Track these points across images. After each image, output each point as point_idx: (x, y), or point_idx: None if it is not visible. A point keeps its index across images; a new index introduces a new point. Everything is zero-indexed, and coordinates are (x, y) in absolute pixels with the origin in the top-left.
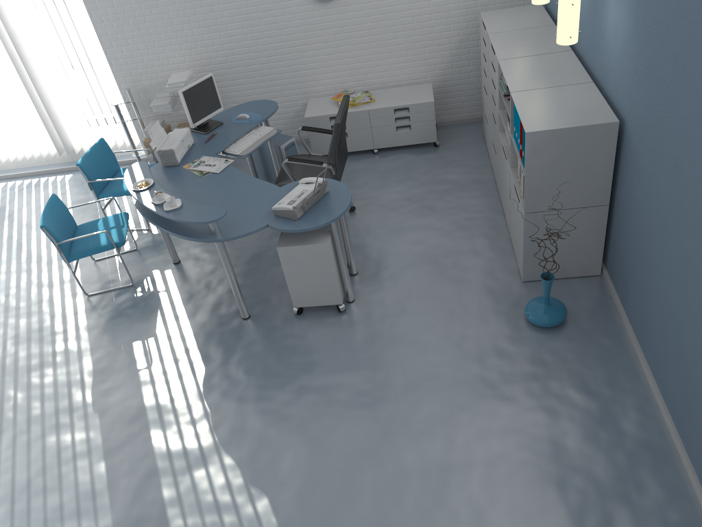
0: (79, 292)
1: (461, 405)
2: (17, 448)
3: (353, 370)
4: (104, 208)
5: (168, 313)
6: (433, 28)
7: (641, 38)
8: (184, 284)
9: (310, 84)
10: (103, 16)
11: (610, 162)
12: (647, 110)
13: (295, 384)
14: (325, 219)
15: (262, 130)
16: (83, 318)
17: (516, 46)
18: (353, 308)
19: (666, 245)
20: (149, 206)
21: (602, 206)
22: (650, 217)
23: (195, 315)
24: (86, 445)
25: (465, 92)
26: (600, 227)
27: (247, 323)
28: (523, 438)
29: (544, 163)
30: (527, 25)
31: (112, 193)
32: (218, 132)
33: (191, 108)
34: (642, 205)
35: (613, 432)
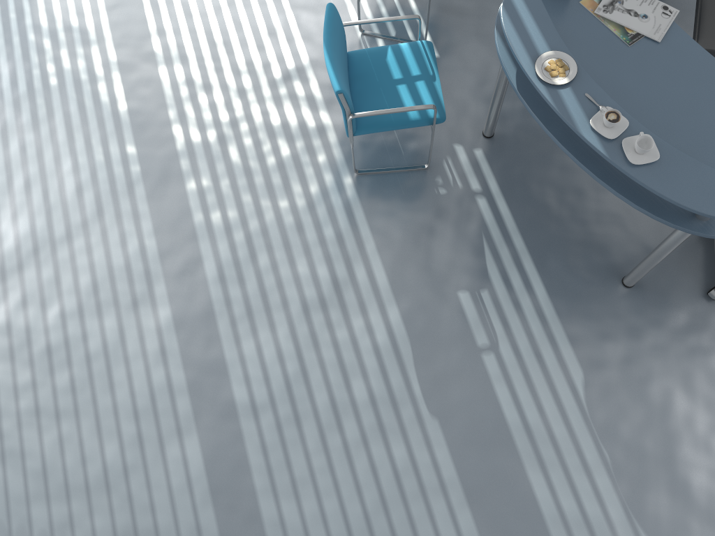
0: (341, 163)
1: None
2: (332, 455)
3: None
4: None
5: (500, 245)
6: None
7: None
8: (511, 187)
9: None
10: None
11: None
12: None
13: None
14: None
15: None
16: (363, 222)
17: None
18: None
19: None
20: (589, 139)
21: None
22: None
23: (545, 260)
24: (434, 475)
25: None
26: None
27: (632, 296)
28: None
29: None
30: None
31: None
32: None
33: None
34: None
35: None
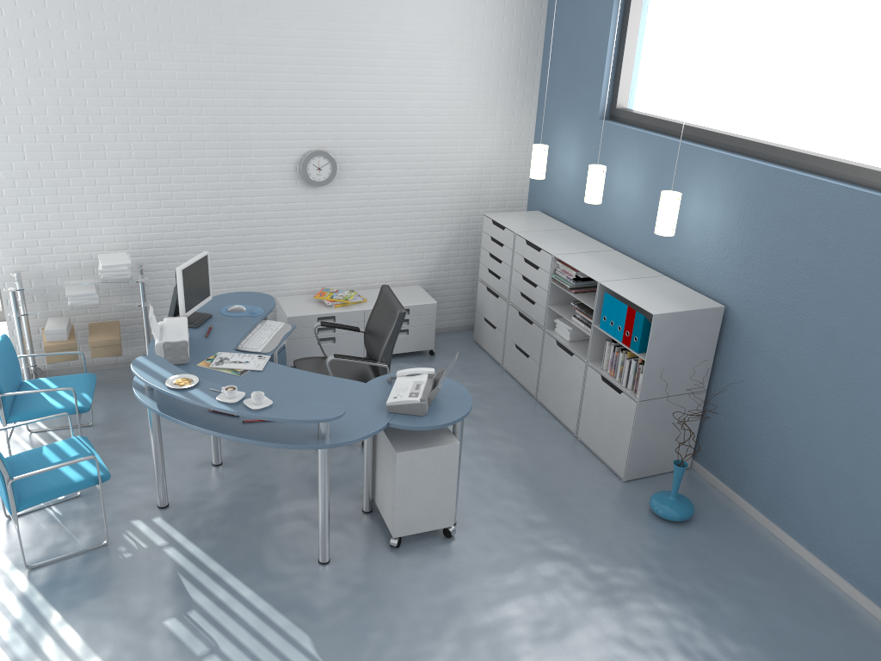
0: (9, 566)
1: (657, 613)
2: None
3: (512, 599)
4: (9, 439)
5: (198, 574)
6: (426, 226)
7: (754, 229)
8: (196, 532)
9: (279, 279)
10: (3, 170)
11: (713, 346)
12: (772, 291)
13: (453, 629)
14: (458, 412)
15: (271, 324)
16: (44, 602)
17: (557, 244)
18: (461, 531)
19: (821, 410)
20: (219, 406)
21: (701, 392)
22: (787, 388)
23: (244, 570)
24: None
25: (450, 298)
26: (697, 414)
27: (331, 568)
28: (740, 632)
29: (663, 347)
30: (546, 227)
31: (35, 412)
32: (214, 326)
33: (186, 291)
34: (768, 380)
35: (811, 609)
